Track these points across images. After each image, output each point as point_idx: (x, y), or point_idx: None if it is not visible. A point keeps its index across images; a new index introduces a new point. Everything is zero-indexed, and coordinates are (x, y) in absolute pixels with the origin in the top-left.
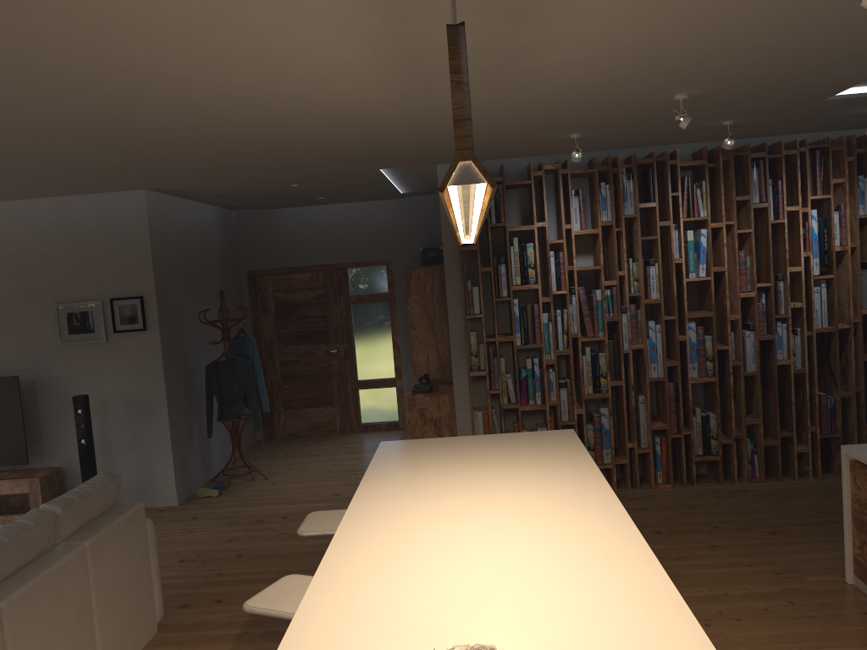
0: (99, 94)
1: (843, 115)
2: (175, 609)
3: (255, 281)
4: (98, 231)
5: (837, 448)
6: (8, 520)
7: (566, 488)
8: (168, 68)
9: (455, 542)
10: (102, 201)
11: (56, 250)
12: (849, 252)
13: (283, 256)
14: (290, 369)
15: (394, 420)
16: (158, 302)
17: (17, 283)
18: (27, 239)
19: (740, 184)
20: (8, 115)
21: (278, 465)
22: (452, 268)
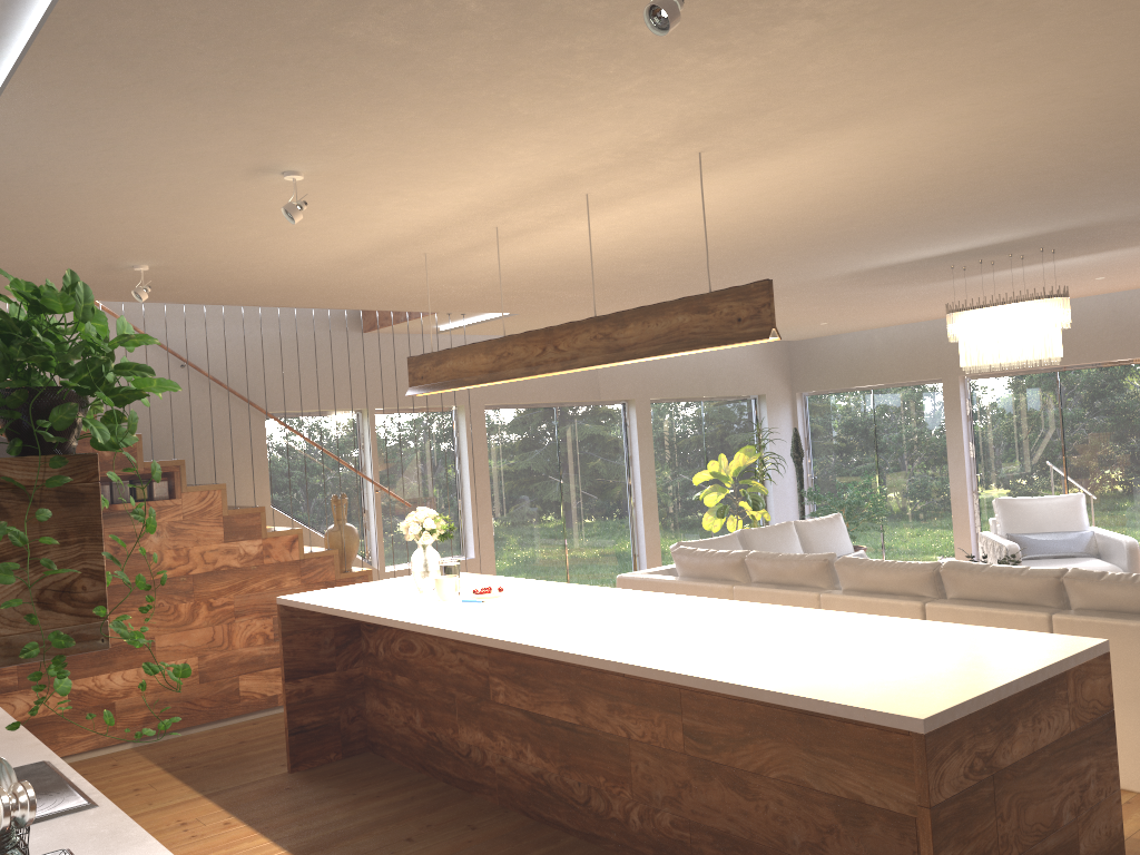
0: (906, 197)
1: None
2: None
3: None
4: None
5: None
6: None
7: (660, 652)
8: (808, 202)
9: (647, 616)
10: None
11: None
12: None
13: None
14: None
15: None
16: None
17: None
18: None
19: None
20: (1004, 198)
21: None
22: None
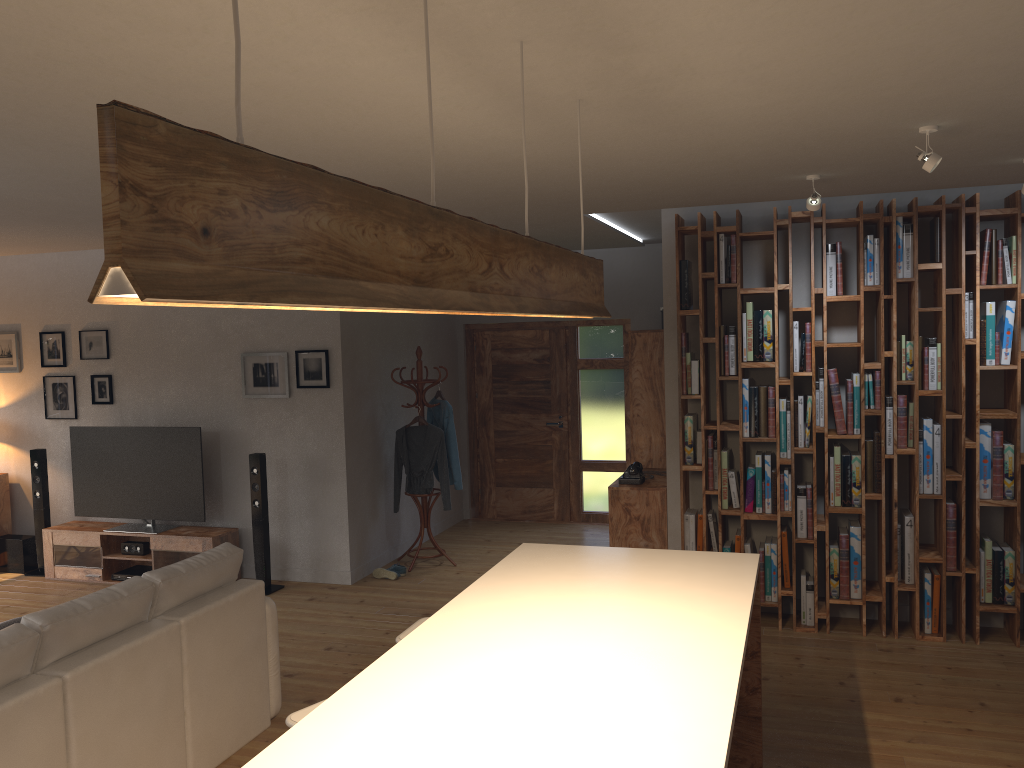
0: None
1: None
2: (298, 703)
3: (472, 336)
4: None
5: None
6: None
7: (689, 633)
8: (247, 112)
9: (506, 683)
10: None
11: None
12: None
13: None
14: (505, 440)
15: None
16: (344, 357)
17: (208, 329)
18: None
19: None
20: None
21: (474, 550)
22: (673, 336)
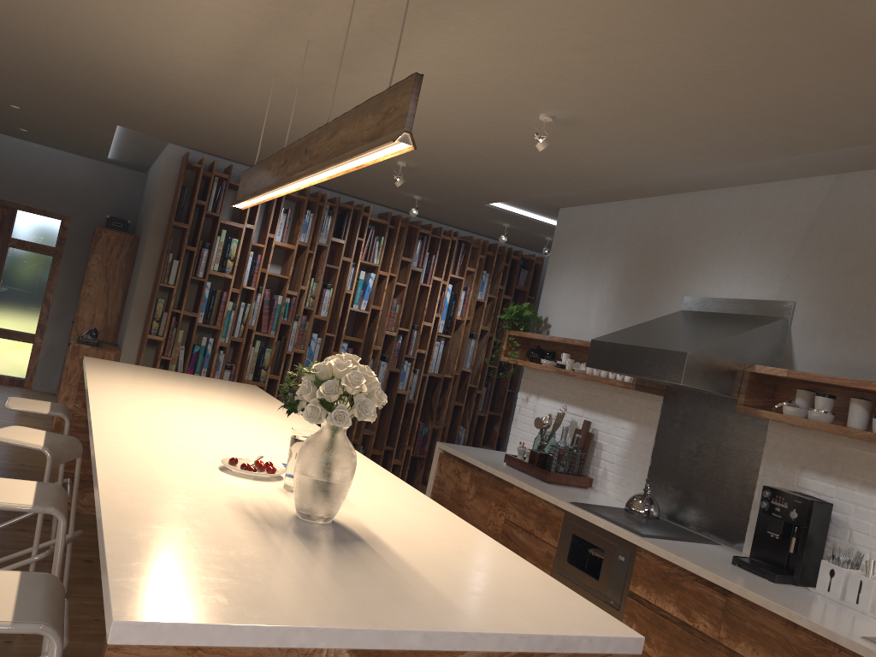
0: None
1: (488, 222)
2: None
3: None
4: None
5: (421, 467)
6: None
7: (267, 408)
8: None
9: (196, 412)
10: None
11: None
12: (465, 323)
13: None
14: None
15: (20, 376)
16: None
17: None
18: None
19: (406, 249)
20: None
21: None
22: (155, 239)
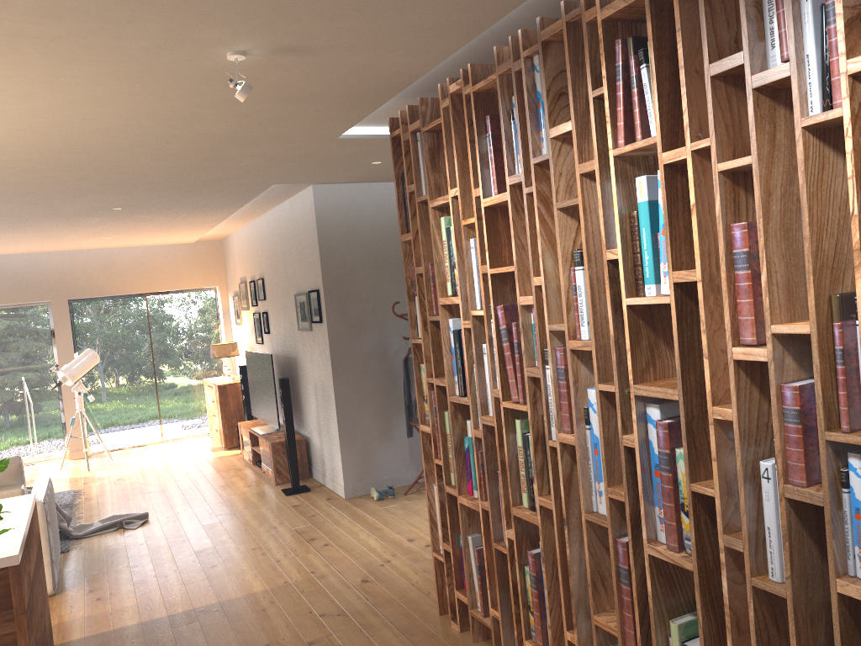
0: None
1: None
2: (83, 590)
3: None
4: (302, 228)
5: None
6: (267, 472)
7: None
8: None
9: None
10: (300, 199)
11: (292, 246)
12: None
13: None
14: None
15: None
16: (328, 295)
17: (286, 275)
18: (285, 237)
19: None
20: None
21: None
22: None
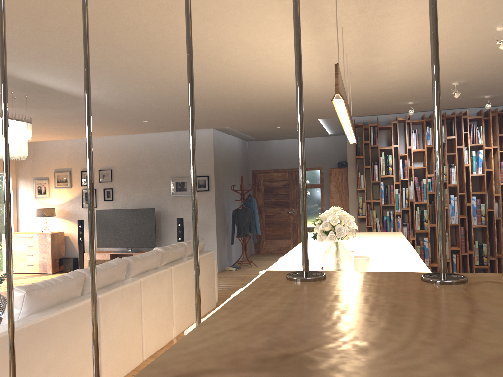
0: (216, 84)
1: None
2: (221, 301)
3: (255, 176)
4: None
5: None
6: None
7: (390, 242)
8: (243, 75)
9: None
10: None
11: (173, 154)
12: None
13: (269, 164)
14: (269, 219)
15: None
16: (215, 179)
17: (156, 168)
18: (162, 149)
19: (502, 128)
20: (181, 93)
21: (262, 262)
22: (351, 167)
